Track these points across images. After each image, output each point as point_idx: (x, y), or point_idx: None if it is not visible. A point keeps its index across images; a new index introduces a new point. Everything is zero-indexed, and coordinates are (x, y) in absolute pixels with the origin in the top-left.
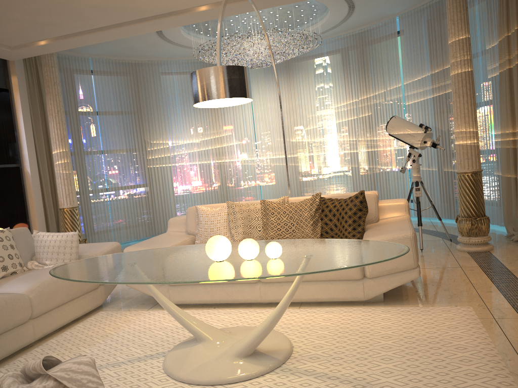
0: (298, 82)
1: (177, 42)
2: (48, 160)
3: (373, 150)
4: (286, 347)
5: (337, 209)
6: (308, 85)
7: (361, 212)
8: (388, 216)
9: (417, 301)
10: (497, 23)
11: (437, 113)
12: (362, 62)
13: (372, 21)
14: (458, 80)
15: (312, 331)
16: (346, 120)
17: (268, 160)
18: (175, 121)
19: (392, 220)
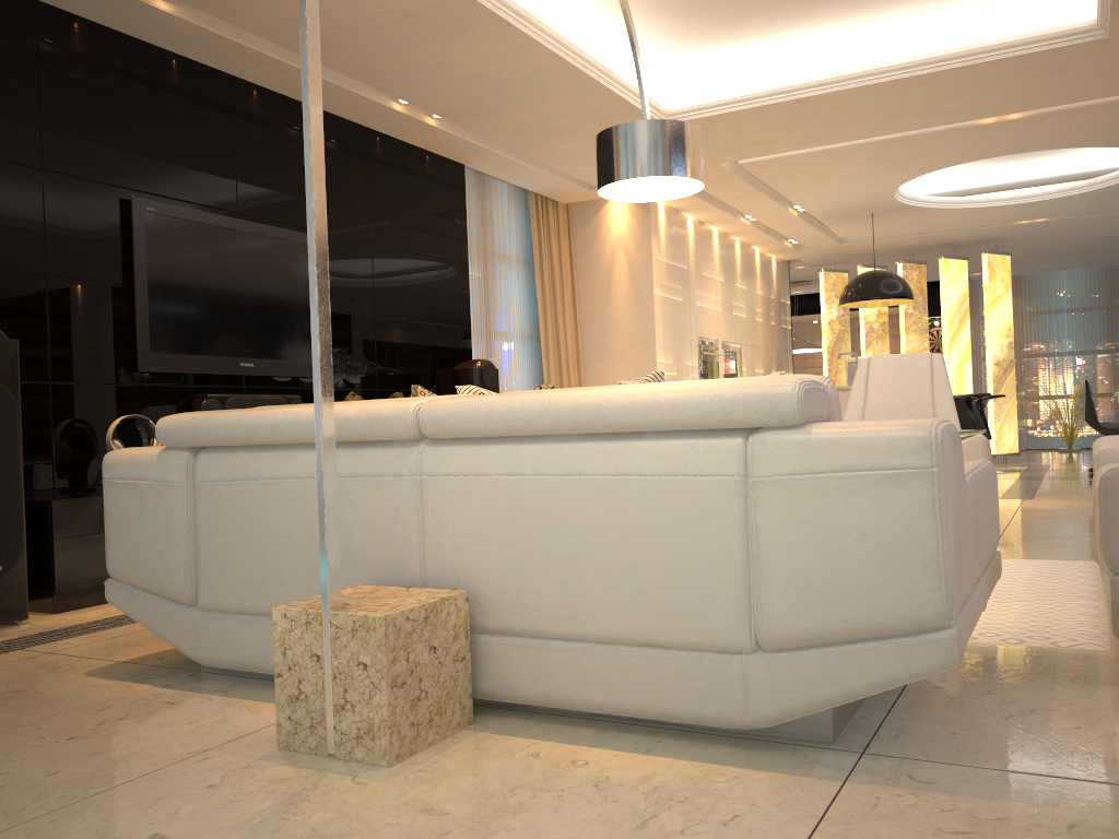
0: None
1: None
2: None
3: None
4: None
5: None
6: None
7: None
8: None
9: None
10: None
11: None
12: None
13: None
14: None
15: None
16: None
17: None
18: None
19: None
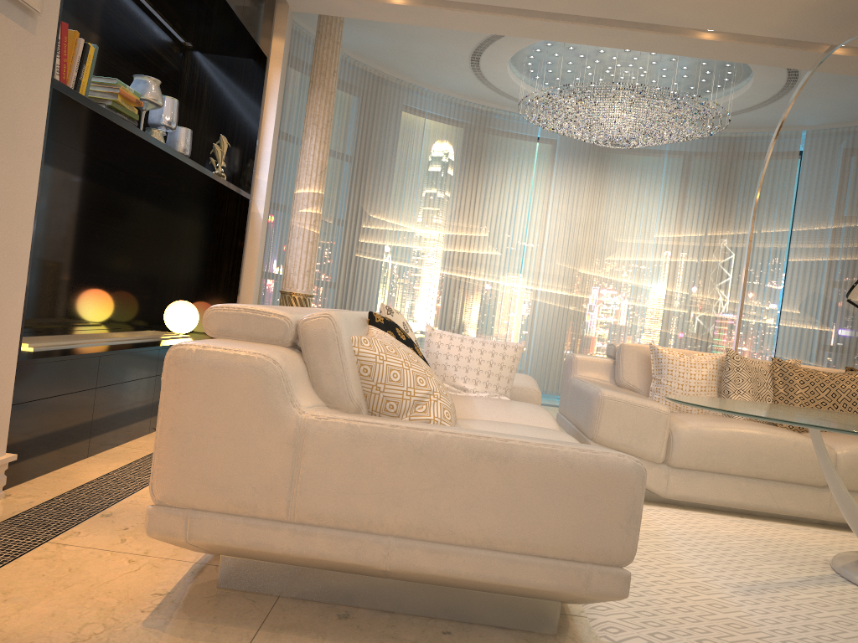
0: (612, 183)
1: (482, 67)
2: None
3: (714, 316)
4: None
5: None
6: (627, 192)
7: None
8: None
9: None
10: None
11: (845, 285)
12: (727, 182)
13: (760, 127)
14: None
15: None
16: (677, 261)
17: (536, 293)
18: (411, 191)
19: None
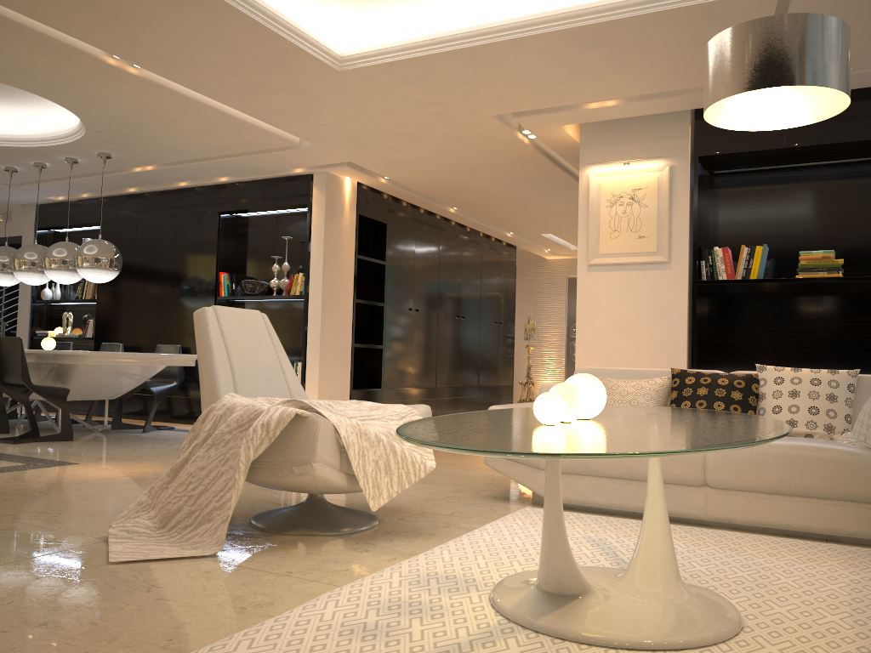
0: None
1: None
2: None
3: None
4: (589, 631)
5: None
6: None
7: None
8: None
9: None
10: None
11: None
12: None
13: None
14: None
15: None
16: None
17: None
18: None
19: None
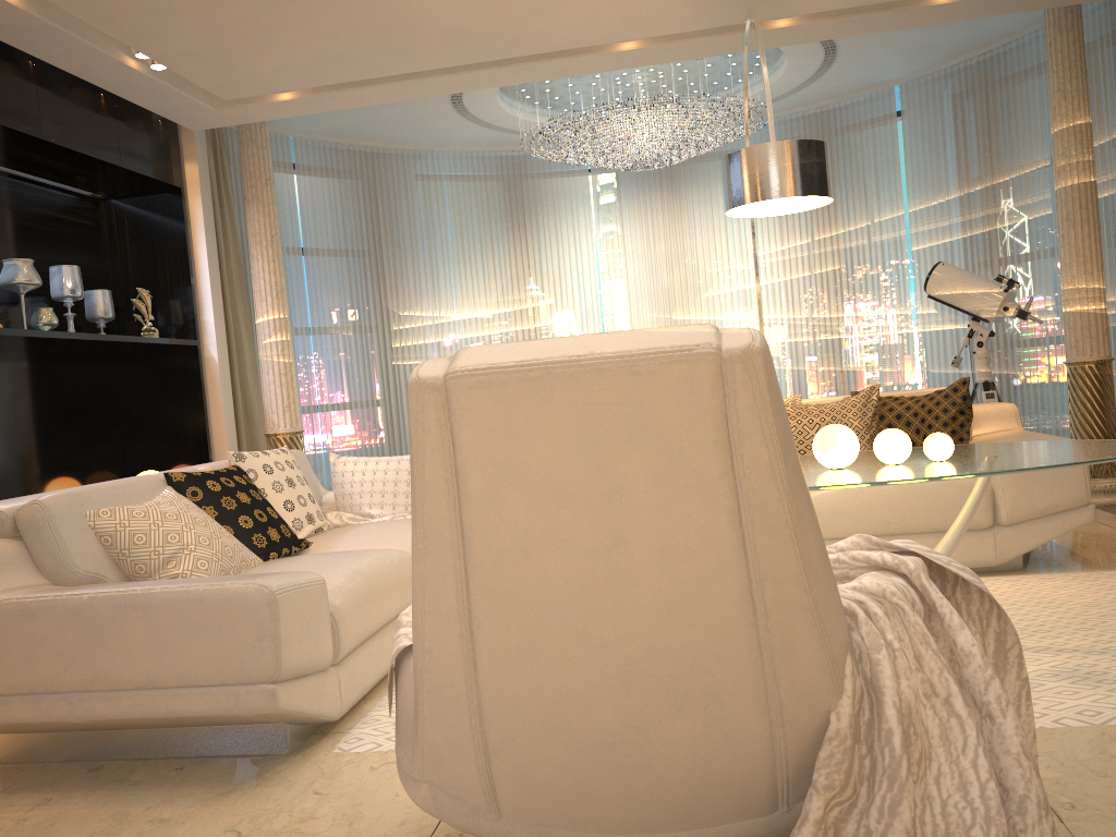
0: (691, 203)
1: (475, 114)
2: None
3: (843, 338)
4: None
5: (913, 413)
6: (710, 210)
7: (964, 417)
8: (988, 430)
9: (1082, 566)
10: (1111, 103)
11: (978, 266)
12: None
13: (845, 93)
14: (1072, 197)
15: None
16: (787, 280)
17: None
18: (446, 273)
19: (999, 435)
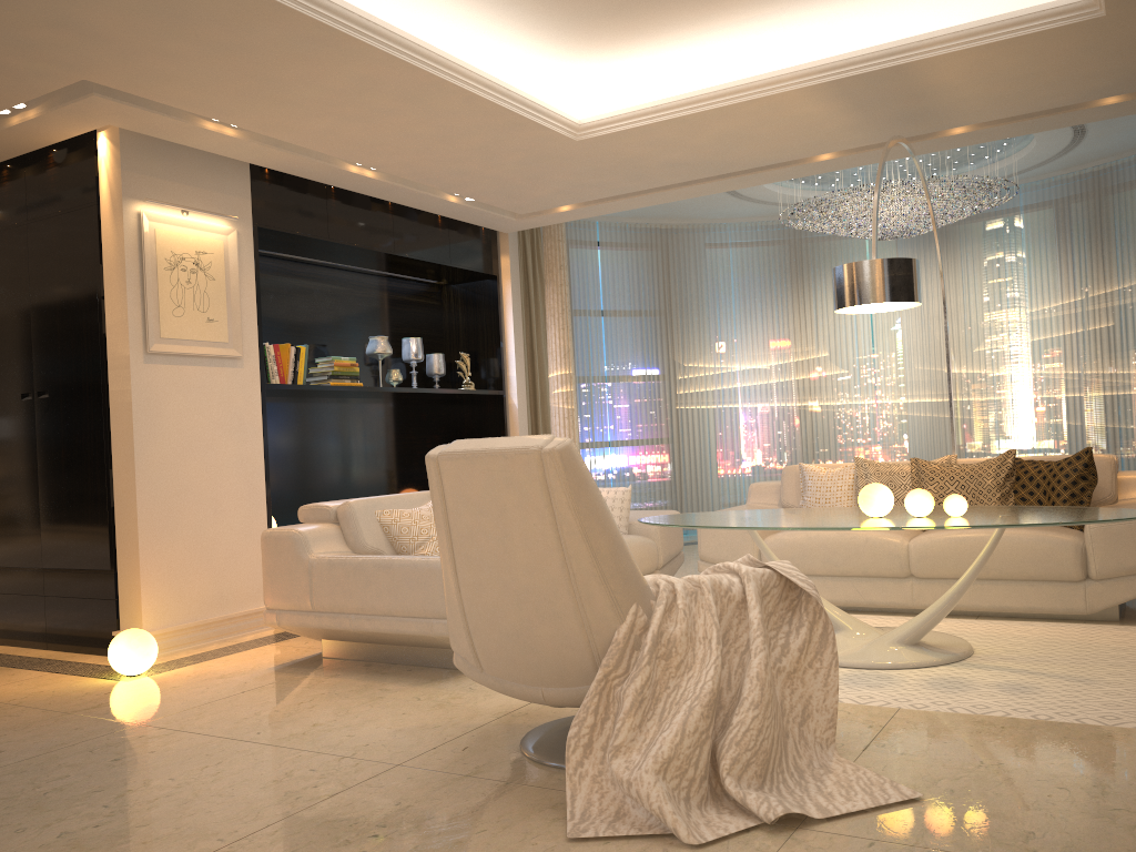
0: (964, 261)
1: (747, 195)
2: (529, 388)
3: (1115, 394)
4: (964, 645)
5: (1043, 476)
6: (984, 268)
7: (1086, 482)
8: (1135, 495)
9: None
10: None
11: None
12: (1099, 227)
13: (1120, 152)
14: None
15: (1000, 638)
16: (1059, 336)
17: (898, 407)
18: (728, 329)
19: None
